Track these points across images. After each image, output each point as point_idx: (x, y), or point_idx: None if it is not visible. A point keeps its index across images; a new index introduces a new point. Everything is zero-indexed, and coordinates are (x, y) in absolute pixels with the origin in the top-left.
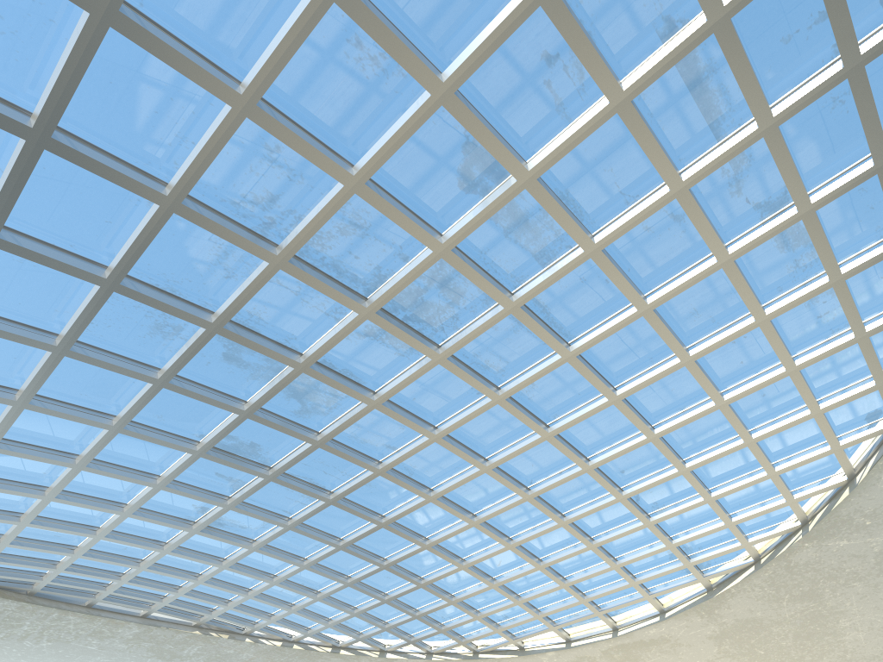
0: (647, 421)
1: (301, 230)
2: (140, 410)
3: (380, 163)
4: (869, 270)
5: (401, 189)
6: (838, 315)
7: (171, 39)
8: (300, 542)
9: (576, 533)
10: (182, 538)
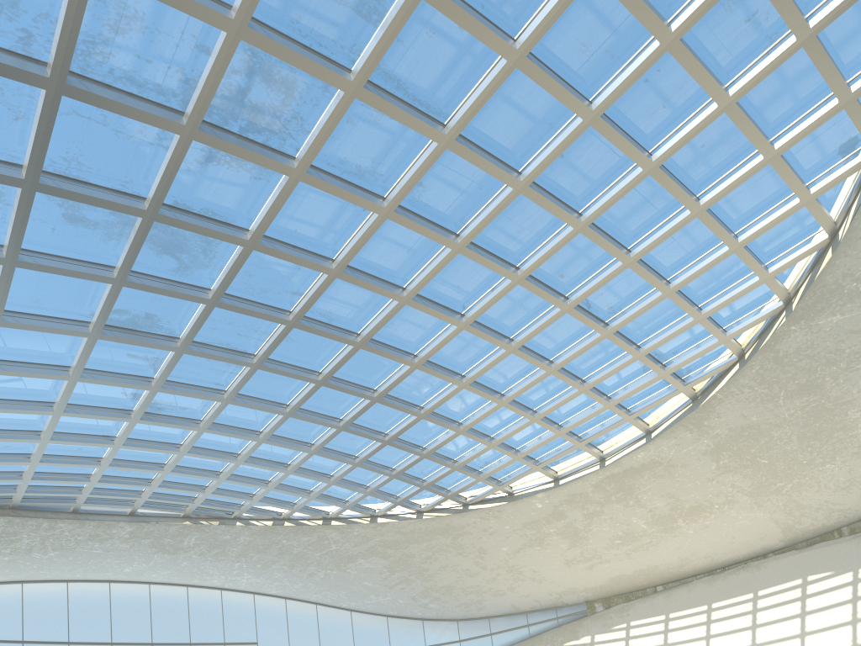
0: (571, 208)
1: (59, 38)
2: (6, 298)
3: None
4: None
5: None
6: (772, 13)
7: None
8: (248, 415)
9: (529, 358)
10: (126, 429)
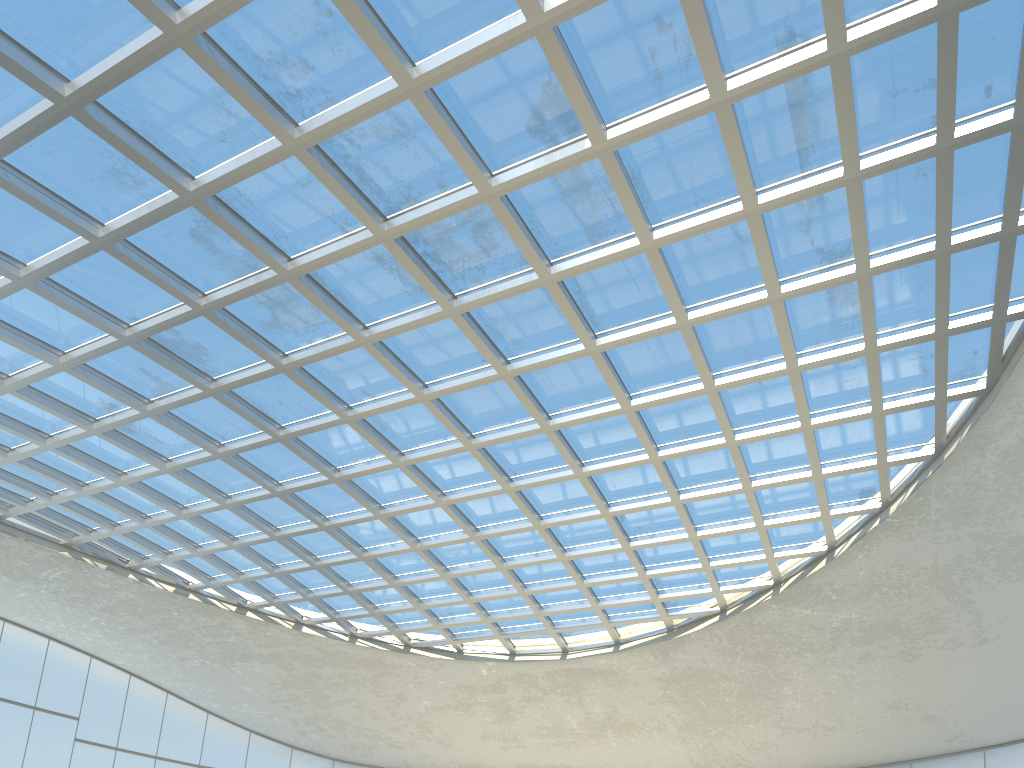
0: (653, 440)
1: (333, 119)
2: (63, 268)
3: (448, 75)
4: (902, 348)
5: (461, 108)
6: (862, 385)
7: None
8: (227, 475)
9: (550, 540)
10: (75, 436)
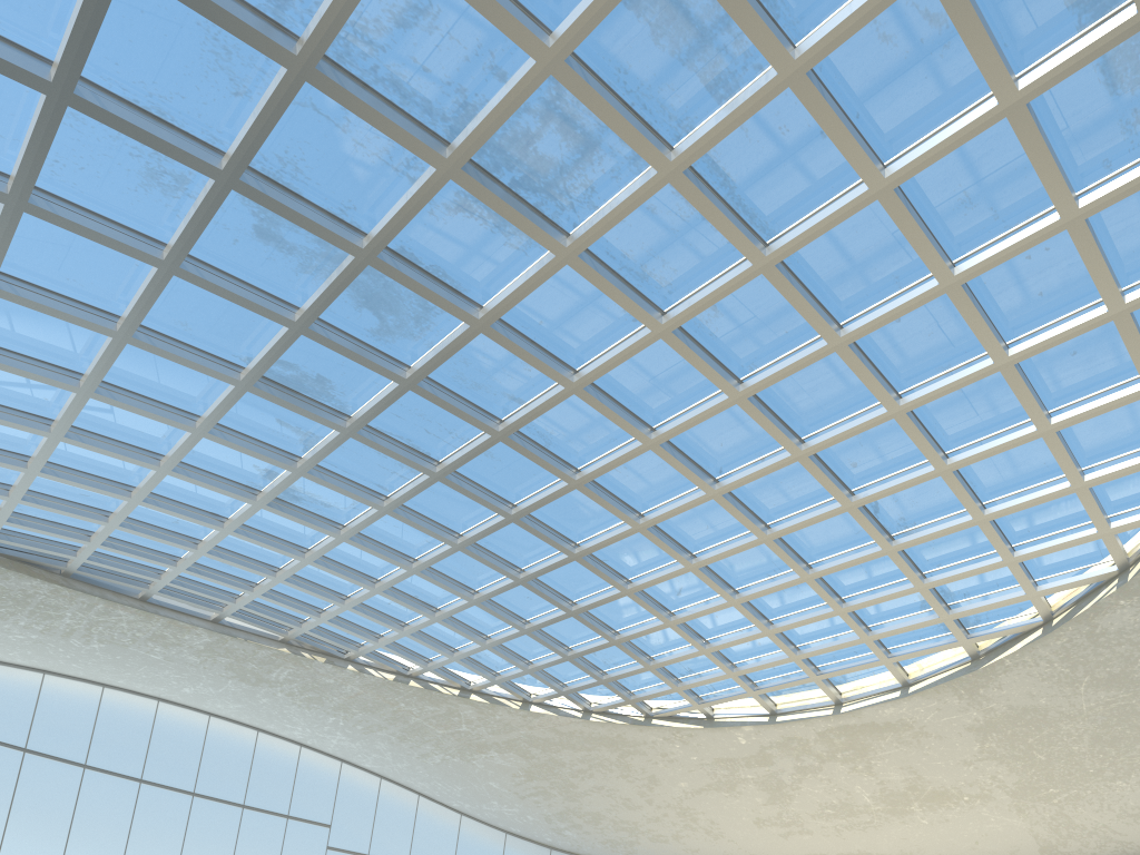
0: (890, 386)
1: (326, 11)
2: (149, 310)
3: None
4: None
5: None
6: None
7: None
8: (406, 535)
9: (784, 555)
10: (245, 513)
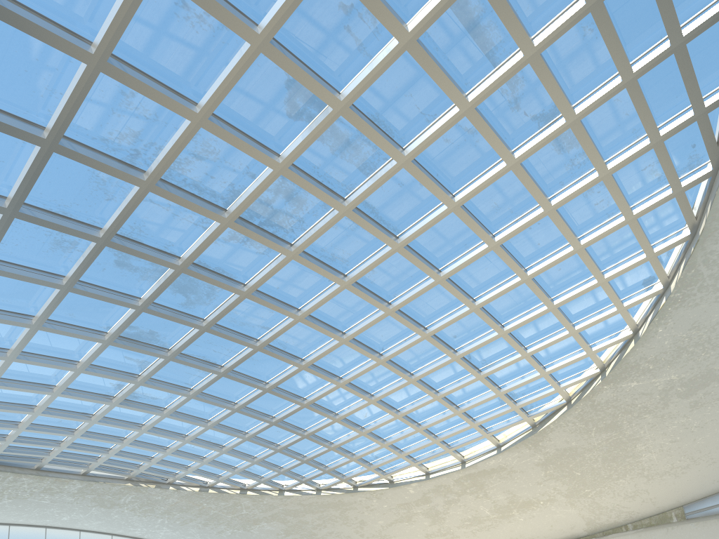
0: (469, 295)
1: (161, 159)
2: (53, 311)
3: (218, 102)
4: (631, 164)
5: (240, 120)
6: (611, 202)
7: (27, 12)
8: (203, 407)
9: (423, 387)
10: (105, 410)
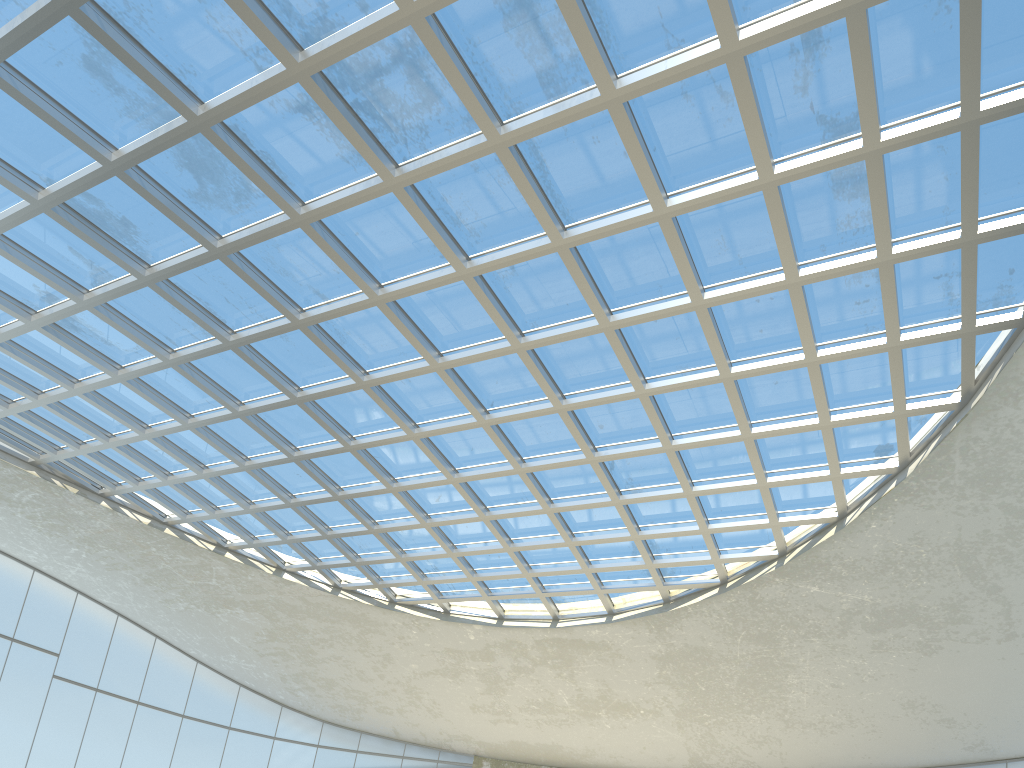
0: (640, 371)
1: None
2: None
3: None
4: (924, 262)
5: None
6: (877, 310)
7: None
8: (186, 391)
9: (533, 487)
10: (15, 329)
